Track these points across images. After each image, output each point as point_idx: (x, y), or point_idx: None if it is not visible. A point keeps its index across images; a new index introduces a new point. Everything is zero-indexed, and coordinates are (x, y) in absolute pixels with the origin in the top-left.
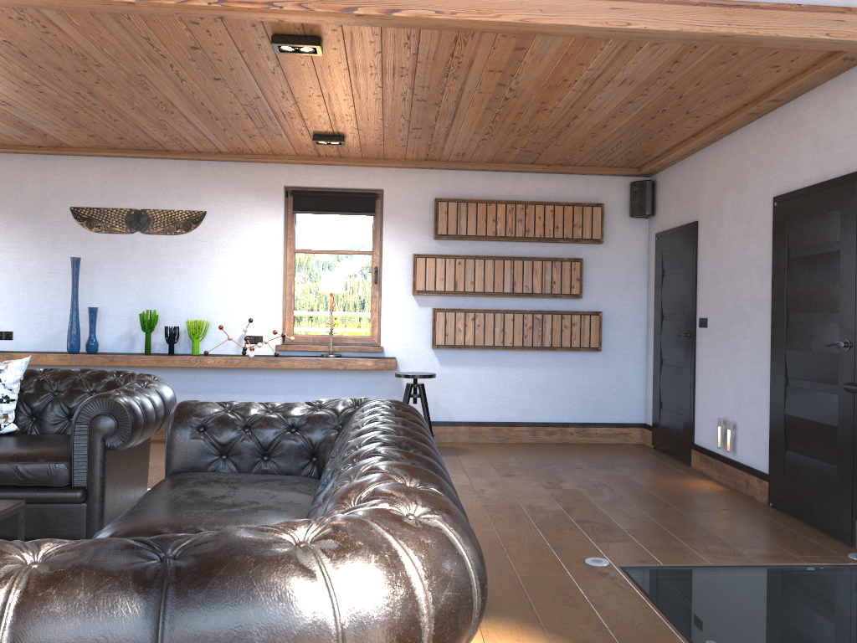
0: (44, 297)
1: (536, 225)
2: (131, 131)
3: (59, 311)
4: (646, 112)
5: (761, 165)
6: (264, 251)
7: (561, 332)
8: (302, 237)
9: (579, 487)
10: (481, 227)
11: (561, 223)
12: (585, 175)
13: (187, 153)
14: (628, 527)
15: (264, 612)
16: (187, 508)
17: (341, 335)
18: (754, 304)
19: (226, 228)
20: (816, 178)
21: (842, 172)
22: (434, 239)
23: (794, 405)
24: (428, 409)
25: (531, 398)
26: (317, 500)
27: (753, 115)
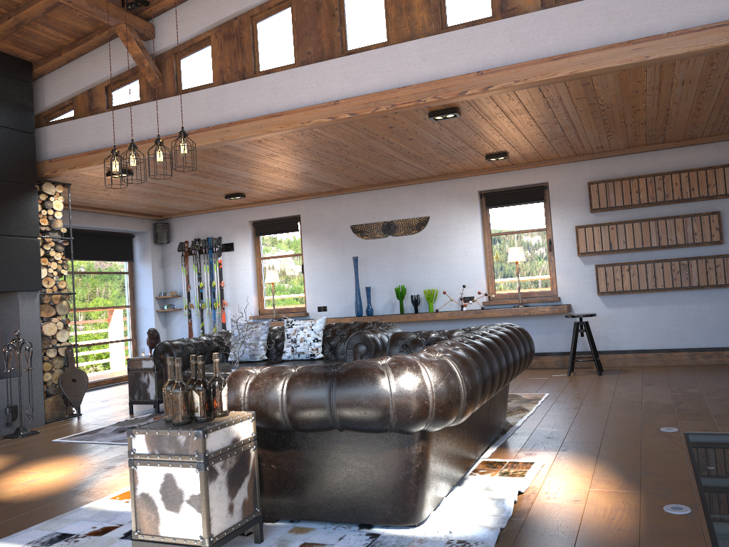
0: (341, 283)
1: (673, 190)
2: (376, 174)
3: (349, 291)
4: (724, 94)
5: None
6: (468, 238)
7: (706, 273)
8: (494, 224)
9: (702, 391)
10: (627, 198)
11: (696, 185)
12: (715, 142)
13: (413, 180)
14: (717, 413)
15: (365, 385)
16: None
17: (529, 291)
18: None
19: (442, 226)
20: None
21: None
22: (590, 212)
23: None
24: (591, 340)
25: (686, 328)
26: None
27: None
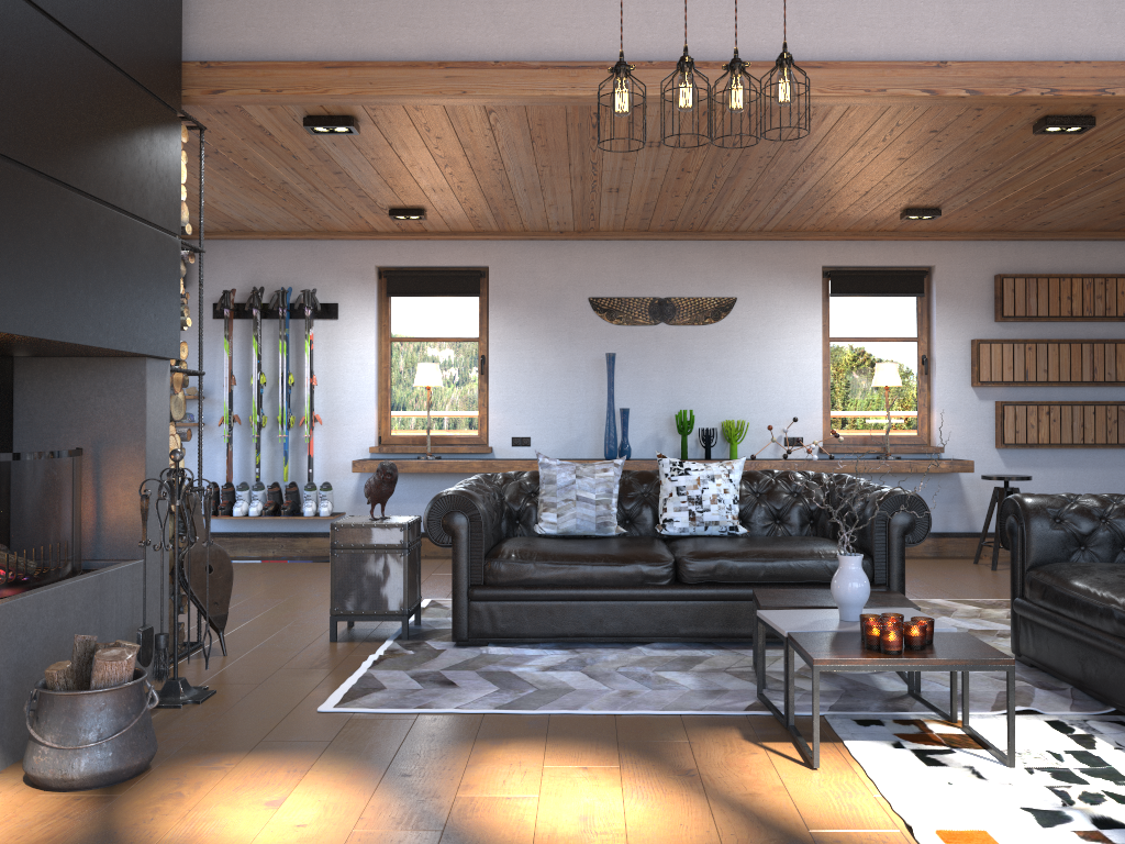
0: (563, 398)
1: (1118, 302)
2: (700, 212)
3: (578, 414)
4: None
5: None
6: (801, 341)
7: None
8: (836, 323)
9: None
10: (1054, 306)
11: None
12: None
13: (721, 233)
14: None
15: None
16: None
17: (884, 434)
18: None
19: (758, 316)
20: None
21: None
22: (996, 321)
23: None
24: None
25: None
26: None
27: None
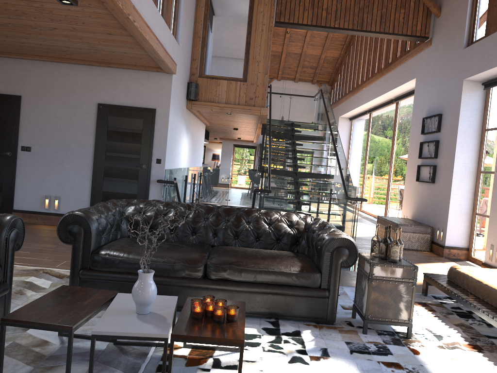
0: None
1: None
2: None
3: None
4: (57, 49)
5: (87, 86)
6: None
7: None
8: None
9: None
10: None
11: None
12: None
13: None
14: None
15: None
16: (177, 249)
17: None
18: (78, 145)
19: None
20: (127, 103)
21: (143, 106)
22: None
23: (110, 187)
24: None
25: None
26: (260, 224)
27: (88, 64)
